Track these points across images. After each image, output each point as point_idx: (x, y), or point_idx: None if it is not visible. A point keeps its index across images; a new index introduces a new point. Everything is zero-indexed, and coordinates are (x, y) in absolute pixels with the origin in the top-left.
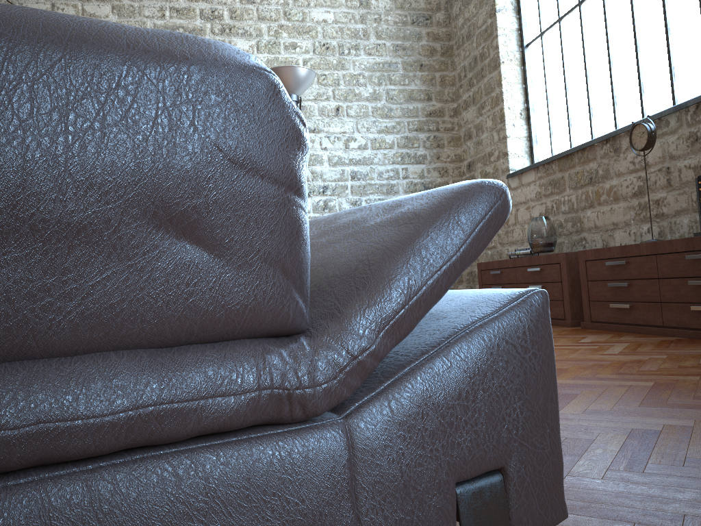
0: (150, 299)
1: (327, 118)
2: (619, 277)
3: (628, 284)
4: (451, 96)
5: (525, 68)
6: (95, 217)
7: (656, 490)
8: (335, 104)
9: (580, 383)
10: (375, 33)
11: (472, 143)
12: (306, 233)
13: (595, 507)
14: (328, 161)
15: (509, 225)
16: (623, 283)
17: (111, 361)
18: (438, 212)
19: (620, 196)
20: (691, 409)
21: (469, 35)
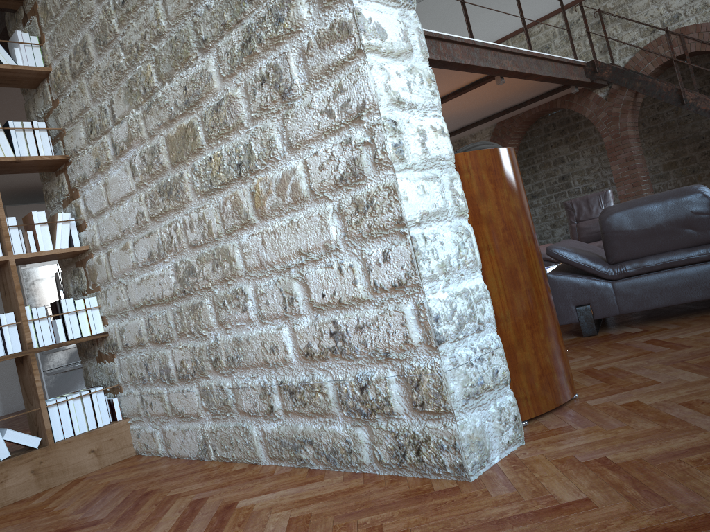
0: (684, 240)
1: None
2: None
3: None
4: None
5: None
6: (671, 229)
7: None
8: None
9: None
10: None
11: None
12: None
13: None
14: None
15: None
16: None
17: (680, 251)
18: None
19: None
20: None
21: None
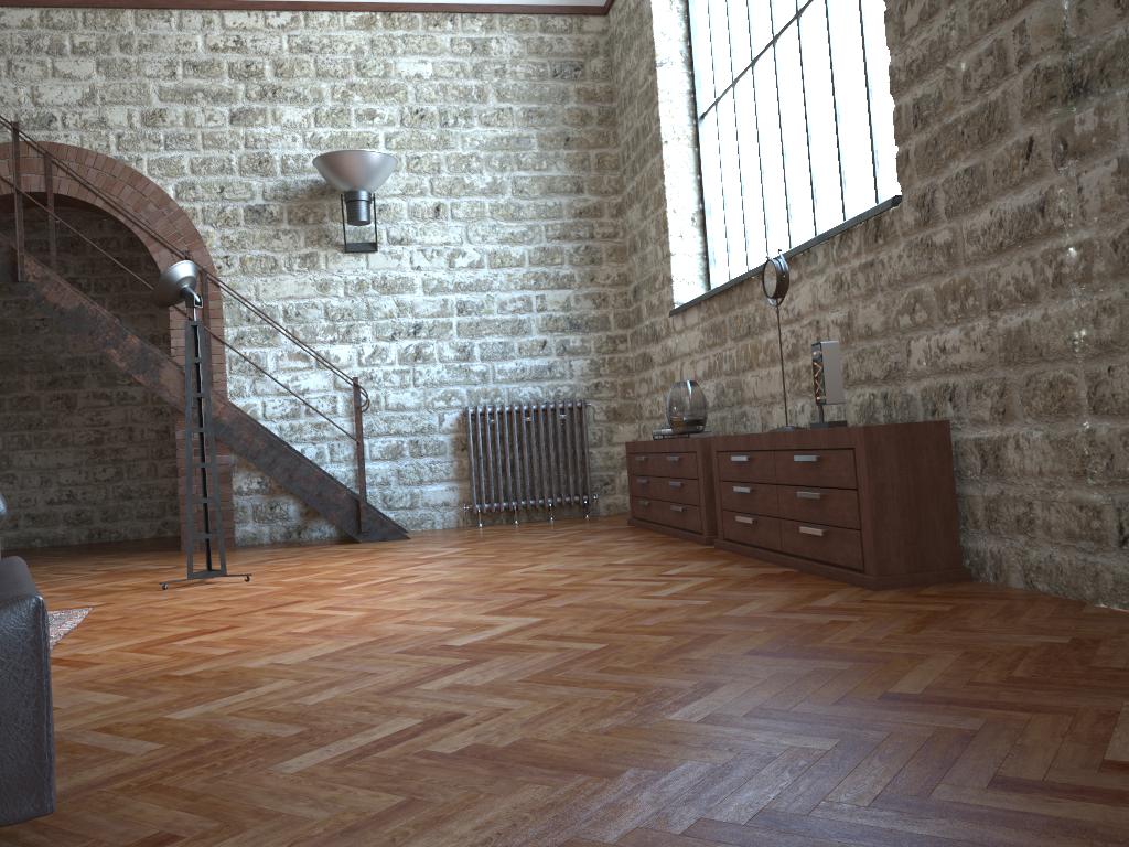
0: None
1: (422, 223)
2: (745, 478)
3: (752, 489)
4: (613, 185)
5: (699, 150)
6: None
7: (315, 787)
8: (433, 201)
9: (525, 644)
10: (496, 92)
11: (637, 258)
12: None
13: (223, 804)
14: (423, 287)
15: None
16: (746, 487)
17: None
18: None
19: (777, 356)
20: (560, 686)
21: (631, 96)
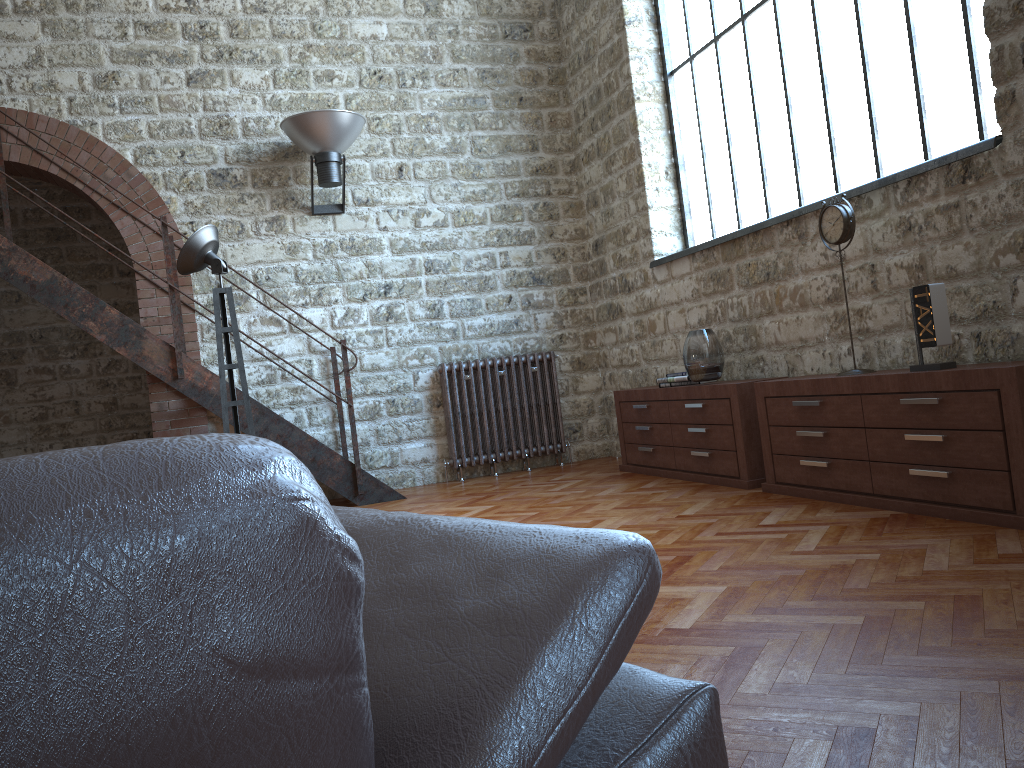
0: None
1: (386, 183)
2: (812, 422)
3: (824, 433)
4: (566, 143)
5: (670, 106)
6: None
7: None
8: (396, 161)
9: (765, 621)
10: (451, 53)
11: (598, 213)
12: (366, 717)
13: None
14: (391, 248)
15: (657, 334)
16: (818, 432)
17: None
18: (558, 616)
19: (809, 301)
20: (915, 679)
21: (589, 55)
